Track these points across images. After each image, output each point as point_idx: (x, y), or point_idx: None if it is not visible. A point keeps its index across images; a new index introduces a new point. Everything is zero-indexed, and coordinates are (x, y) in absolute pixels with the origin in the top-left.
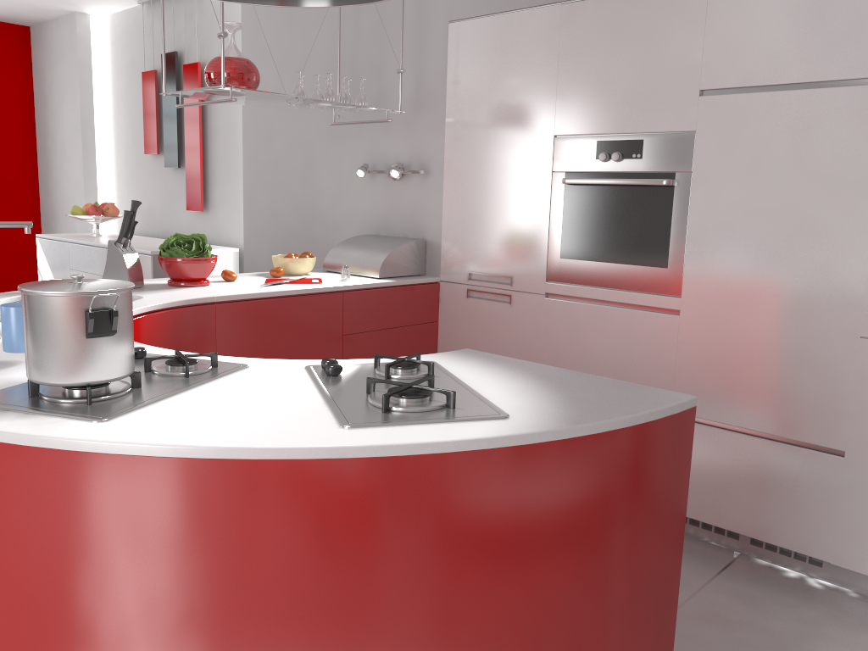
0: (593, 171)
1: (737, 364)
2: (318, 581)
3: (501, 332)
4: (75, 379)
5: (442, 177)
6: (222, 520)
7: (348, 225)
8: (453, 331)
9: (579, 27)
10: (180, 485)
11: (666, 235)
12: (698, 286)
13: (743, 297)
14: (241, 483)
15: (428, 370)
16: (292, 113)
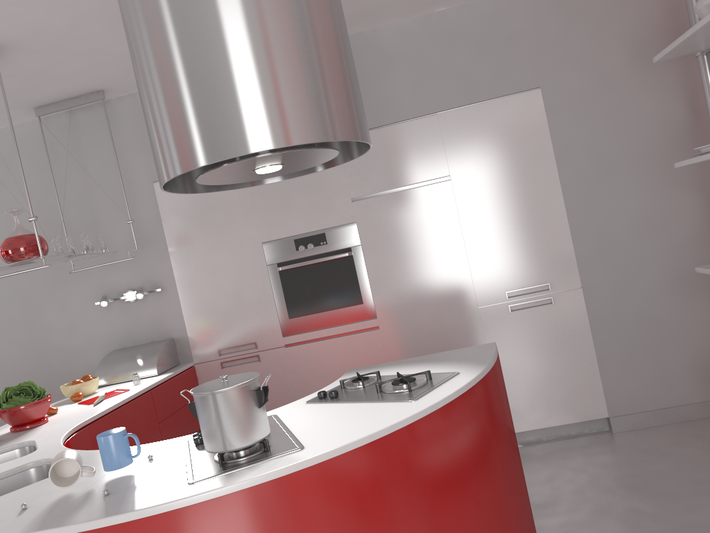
0: (297, 258)
1: (421, 345)
2: (443, 483)
3: None
4: (260, 436)
5: (176, 289)
6: (399, 467)
7: (90, 349)
8: None
9: None
10: (376, 457)
11: (356, 284)
12: (385, 308)
13: (413, 306)
14: (403, 442)
15: (377, 376)
16: (1, 273)
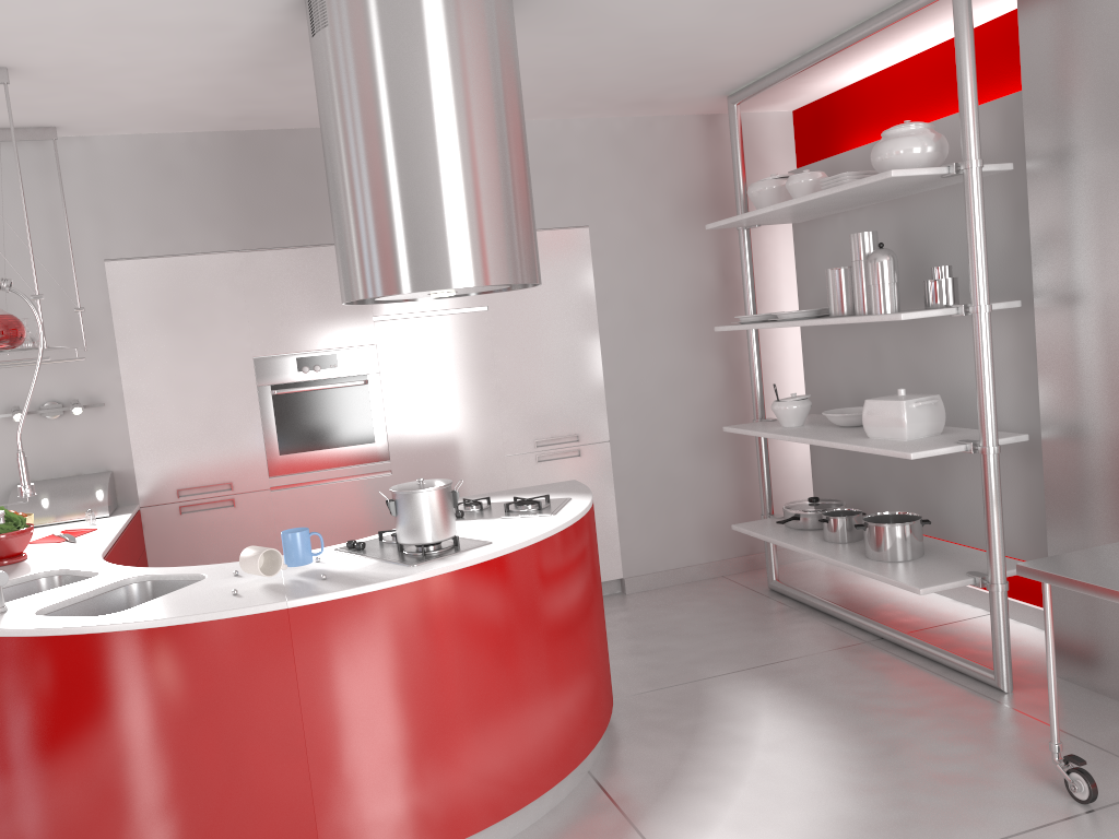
0: (297, 381)
1: None
2: (579, 582)
3: (229, 534)
4: (455, 532)
5: (124, 406)
6: (558, 563)
7: None
8: (168, 551)
9: (261, 271)
10: (546, 552)
11: (369, 419)
12: (401, 449)
13: (433, 450)
14: (561, 543)
15: (488, 502)
16: None
